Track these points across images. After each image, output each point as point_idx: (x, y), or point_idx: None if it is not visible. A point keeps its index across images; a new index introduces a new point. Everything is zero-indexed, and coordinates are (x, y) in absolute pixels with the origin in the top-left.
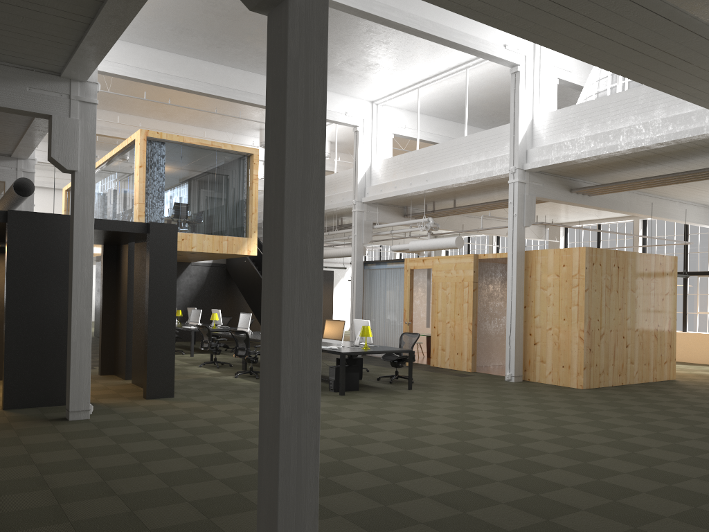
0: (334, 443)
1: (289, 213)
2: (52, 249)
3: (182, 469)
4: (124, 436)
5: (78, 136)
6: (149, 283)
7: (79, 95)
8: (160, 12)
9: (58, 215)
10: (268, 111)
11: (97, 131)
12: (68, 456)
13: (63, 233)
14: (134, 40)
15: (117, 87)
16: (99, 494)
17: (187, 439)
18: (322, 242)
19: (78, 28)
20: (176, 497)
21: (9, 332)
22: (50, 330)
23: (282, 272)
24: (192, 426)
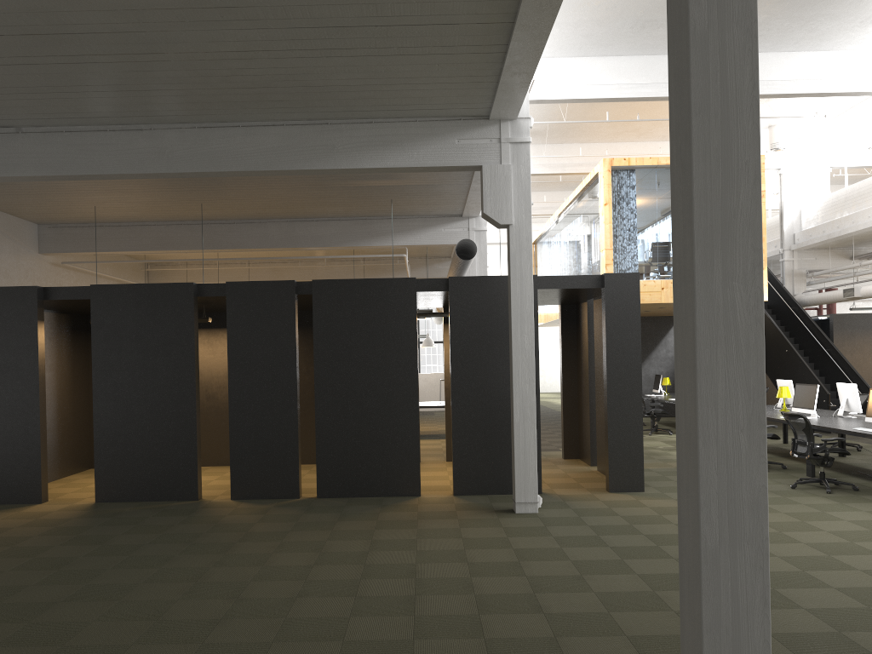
0: (865, 579)
1: (702, 256)
2: (494, 316)
3: (630, 590)
4: (571, 538)
5: (511, 184)
6: (607, 349)
7: (510, 136)
8: (614, 9)
9: (499, 276)
10: (672, 115)
11: (558, 170)
12: (503, 556)
13: (505, 296)
14: (588, 53)
15: (576, 114)
16: (524, 608)
17: (647, 550)
18: (760, 293)
19: (494, 60)
20: (612, 626)
21: (455, 411)
22: (497, 408)
23: (695, 341)
24: (657, 532)
